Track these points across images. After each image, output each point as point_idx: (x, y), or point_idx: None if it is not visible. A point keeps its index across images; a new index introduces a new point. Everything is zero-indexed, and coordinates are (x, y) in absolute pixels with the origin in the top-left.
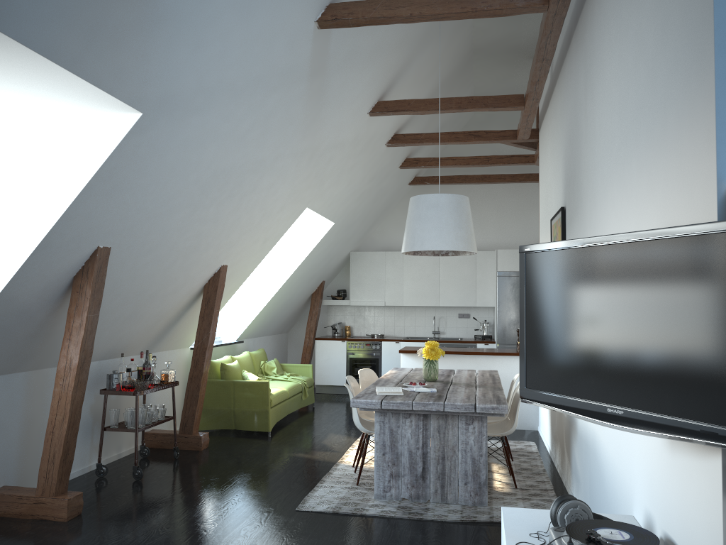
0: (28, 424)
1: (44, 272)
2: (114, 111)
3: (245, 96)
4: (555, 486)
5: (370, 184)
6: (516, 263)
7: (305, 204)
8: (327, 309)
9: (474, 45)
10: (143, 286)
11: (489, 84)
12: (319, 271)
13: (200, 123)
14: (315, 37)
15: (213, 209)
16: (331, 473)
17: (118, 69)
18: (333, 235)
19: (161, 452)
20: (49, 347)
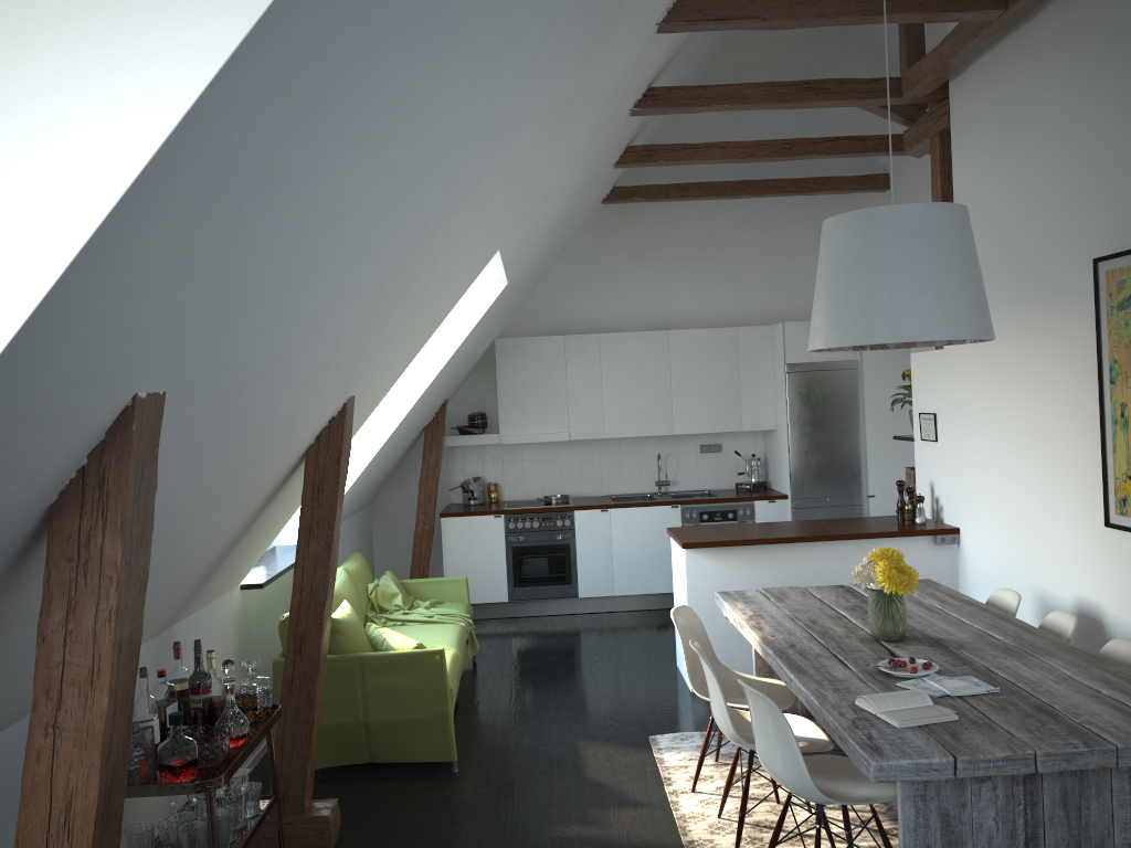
0: None
1: None
2: None
3: None
4: None
5: (575, 198)
6: None
7: (501, 241)
8: (447, 452)
9: None
10: (204, 484)
11: None
12: (450, 382)
13: None
14: None
15: (388, 257)
16: None
17: None
18: (494, 309)
19: None
20: None
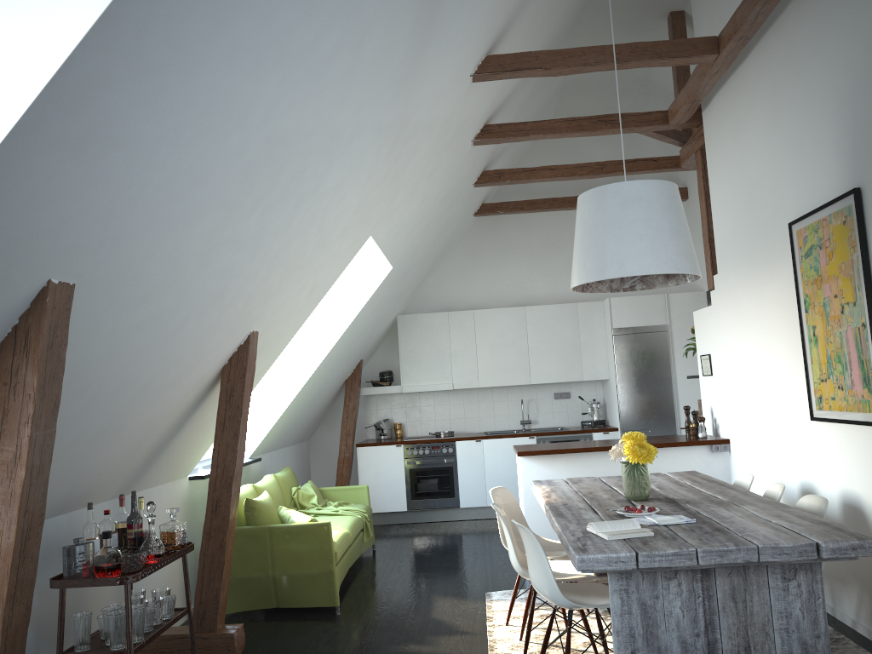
0: None
1: None
2: None
3: None
4: None
5: (441, 207)
6: (638, 315)
7: (370, 229)
8: (365, 400)
9: None
10: (128, 371)
11: None
12: (360, 345)
13: (264, 8)
14: None
15: (254, 220)
16: None
17: None
18: (386, 288)
19: None
20: None
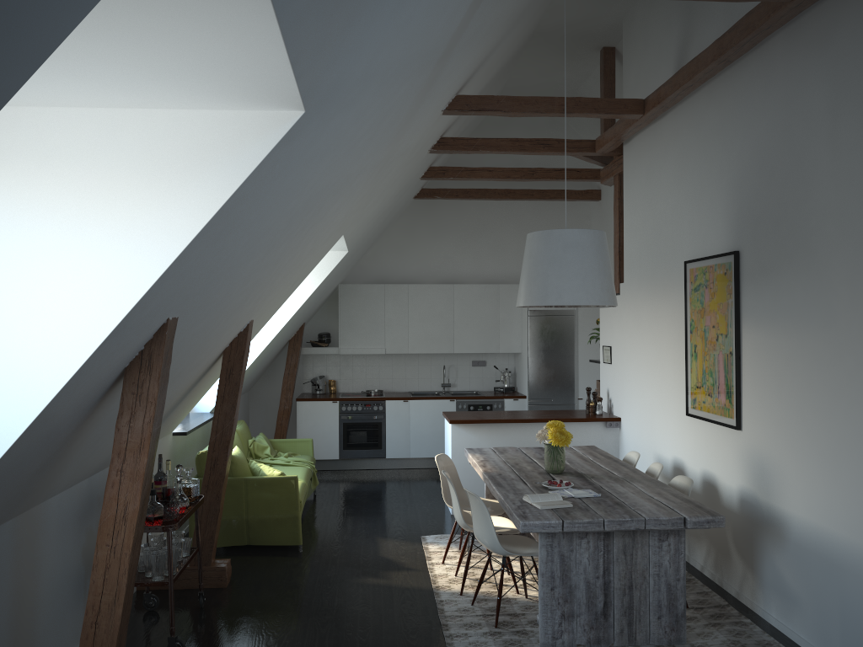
0: (17, 602)
1: (99, 369)
2: (260, 105)
3: (387, 86)
4: (725, 598)
5: (394, 200)
6: None
7: (344, 230)
8: (303, 358)
9: (539, 26)
10: (177, 364)
11: (529, 76)
12: (307, 312)
13: (337, 125)
14: (471, 5)
15: (282, 248)
16: (443, 610)
17: (323, 39)
18: (339, 267)
19: (168, 597)
20: (52, 475)
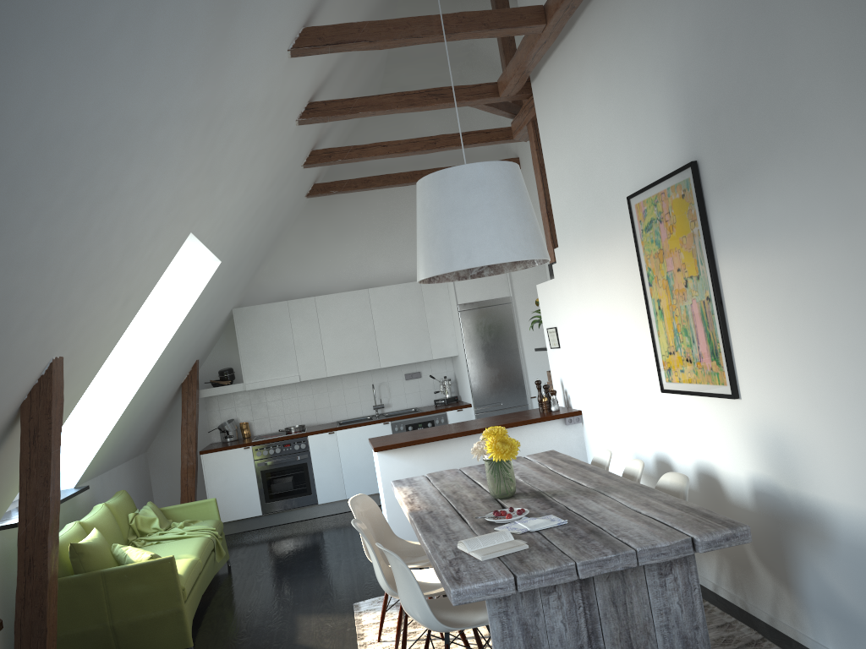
0: None
1: None
2: None
3: None
4: (756, 629)
5: (269, 192)
6: (482, 289)
7: (190, 225)
8: (205, 402)
9: None
10: None
11: None
12: (194, 345)
13: None
14: None
15: (36, 235)
16: None
17: None
18: (217, 284)
19: None
20: None
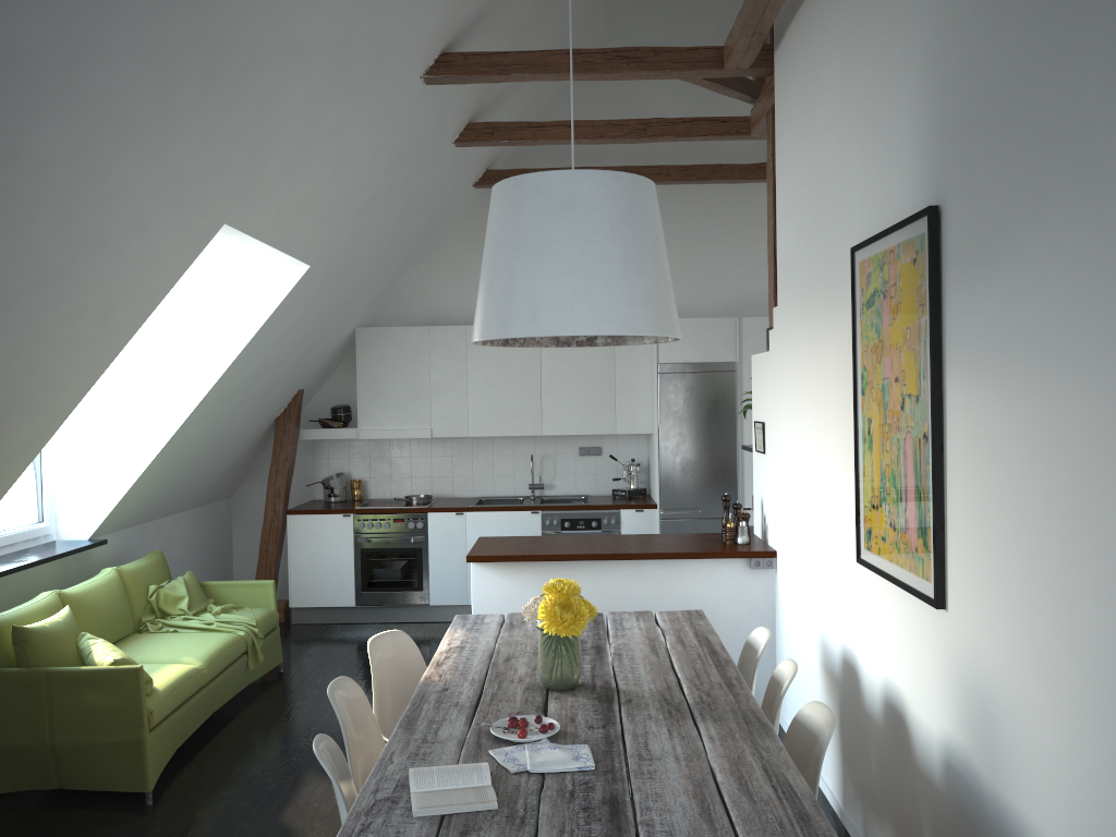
0: None
1: None
2: None
3: None
4: None
5: (390, 176)
6: (696, 346)
7: (219, 214)
8: (312, 445)
9: None
10: None
11: None
12: (287, 372)
13: None
14: None
15: None
16: None
17: None
18: (311, 295)
19: None
20: None
